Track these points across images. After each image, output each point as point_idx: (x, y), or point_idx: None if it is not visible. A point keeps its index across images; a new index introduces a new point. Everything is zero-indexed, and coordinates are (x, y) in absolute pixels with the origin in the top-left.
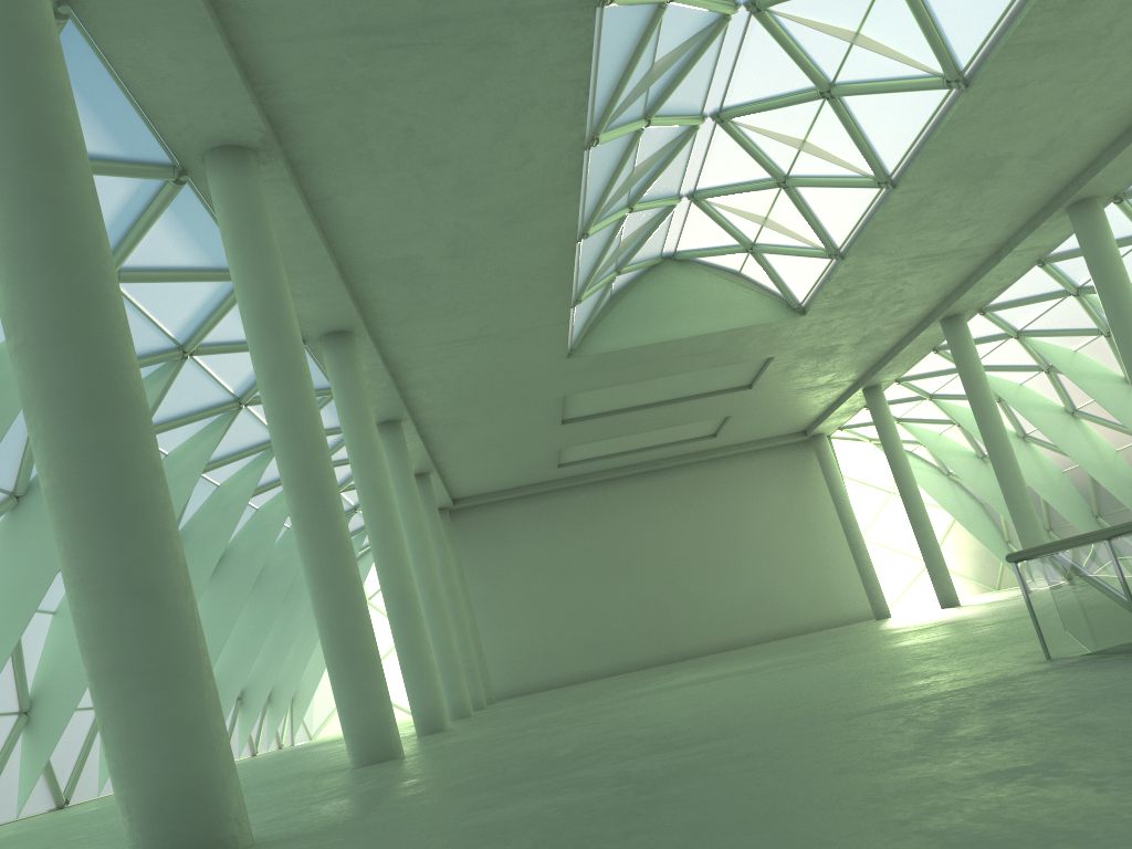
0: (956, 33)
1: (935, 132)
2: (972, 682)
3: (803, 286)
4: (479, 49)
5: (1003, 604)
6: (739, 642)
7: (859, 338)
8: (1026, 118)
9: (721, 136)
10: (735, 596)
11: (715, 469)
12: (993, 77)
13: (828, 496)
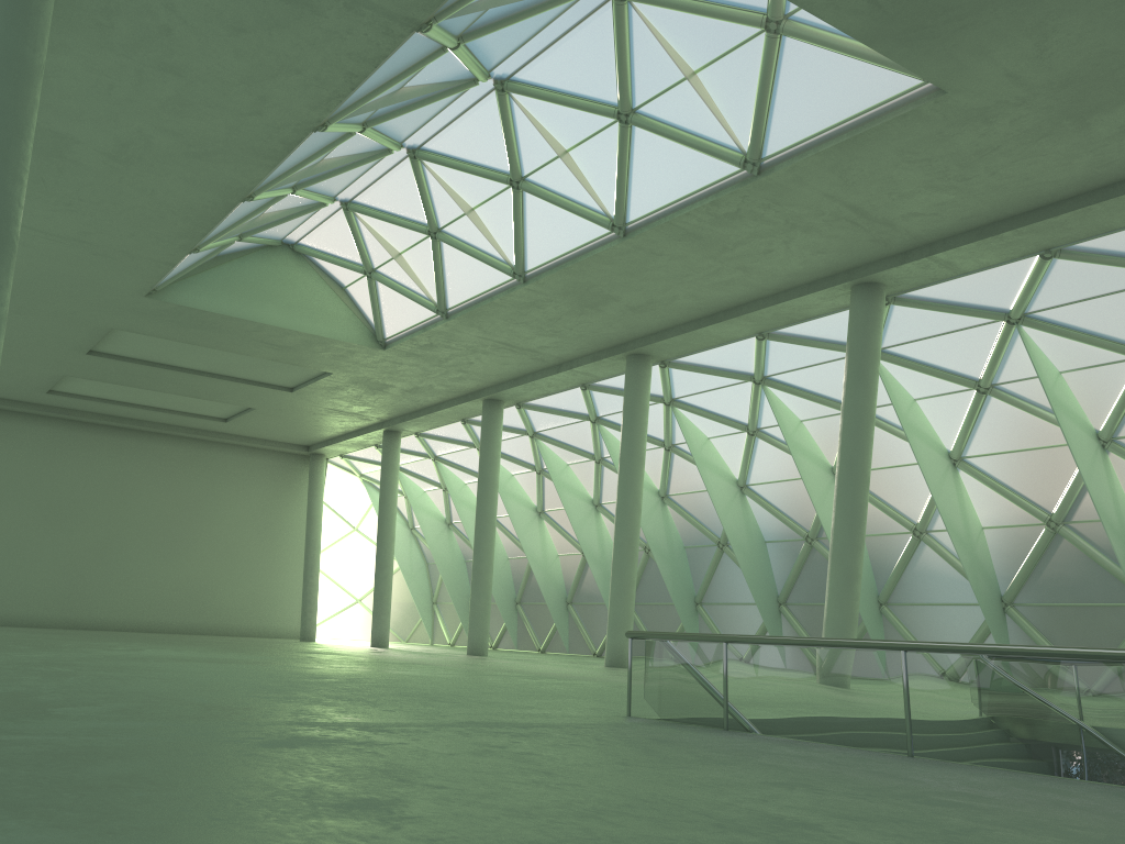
0: (639, 194)
1: (582, 257)
2: (591, 720)
3: (397, 325)
4: (291, 3)
5: (448, 658)
6: (154, 627)
7: (412, 387)
8: (645, 278)
9: (405, 169)
10: (171, 580)
11: (208, 451)
12: (646, 239)
13: (302, 514)
